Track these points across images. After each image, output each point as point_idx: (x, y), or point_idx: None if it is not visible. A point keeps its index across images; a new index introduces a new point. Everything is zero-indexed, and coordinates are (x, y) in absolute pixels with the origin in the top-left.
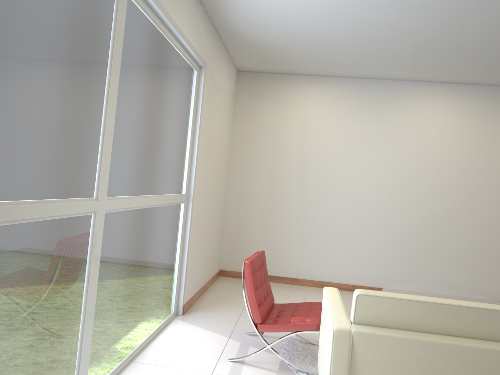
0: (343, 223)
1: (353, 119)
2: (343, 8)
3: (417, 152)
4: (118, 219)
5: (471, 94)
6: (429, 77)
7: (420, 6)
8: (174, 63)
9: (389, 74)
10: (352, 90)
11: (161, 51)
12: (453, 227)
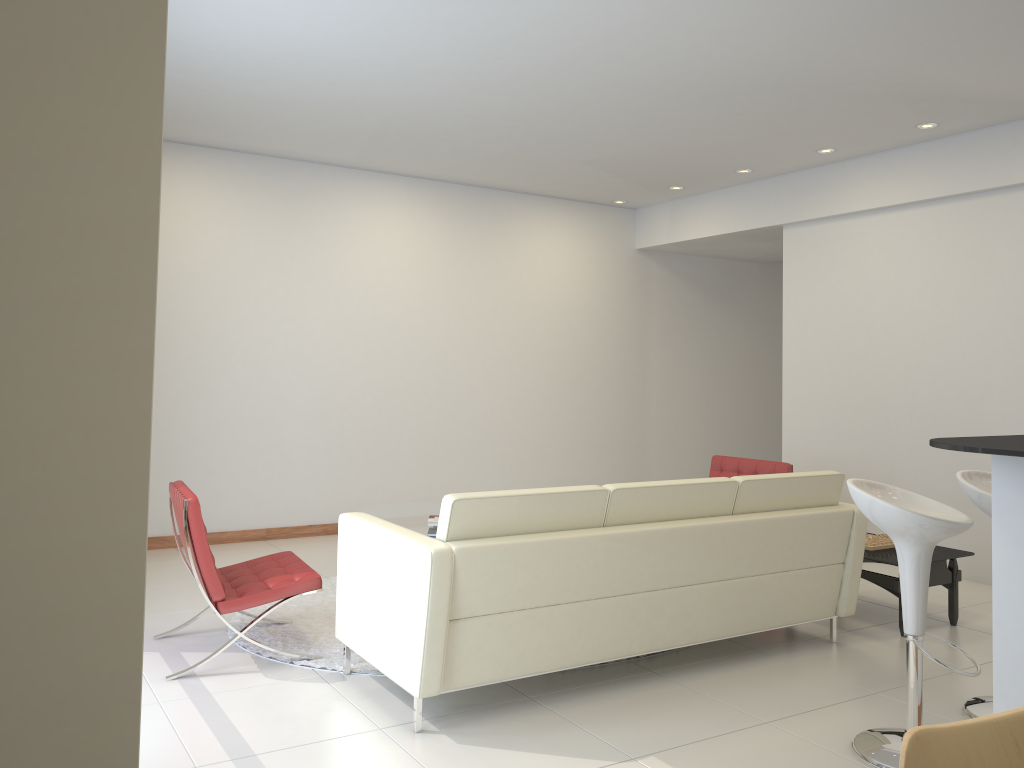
0: (244, 421)
1: (255, 231)
2: (305, 52)
3: (363, 289)
4: None
5: (437, 197)
6: (379, 165)
7: (421, 71)
8: None
9: (318, 154)
10: (250, 176)
11: None
12: (419, 408)
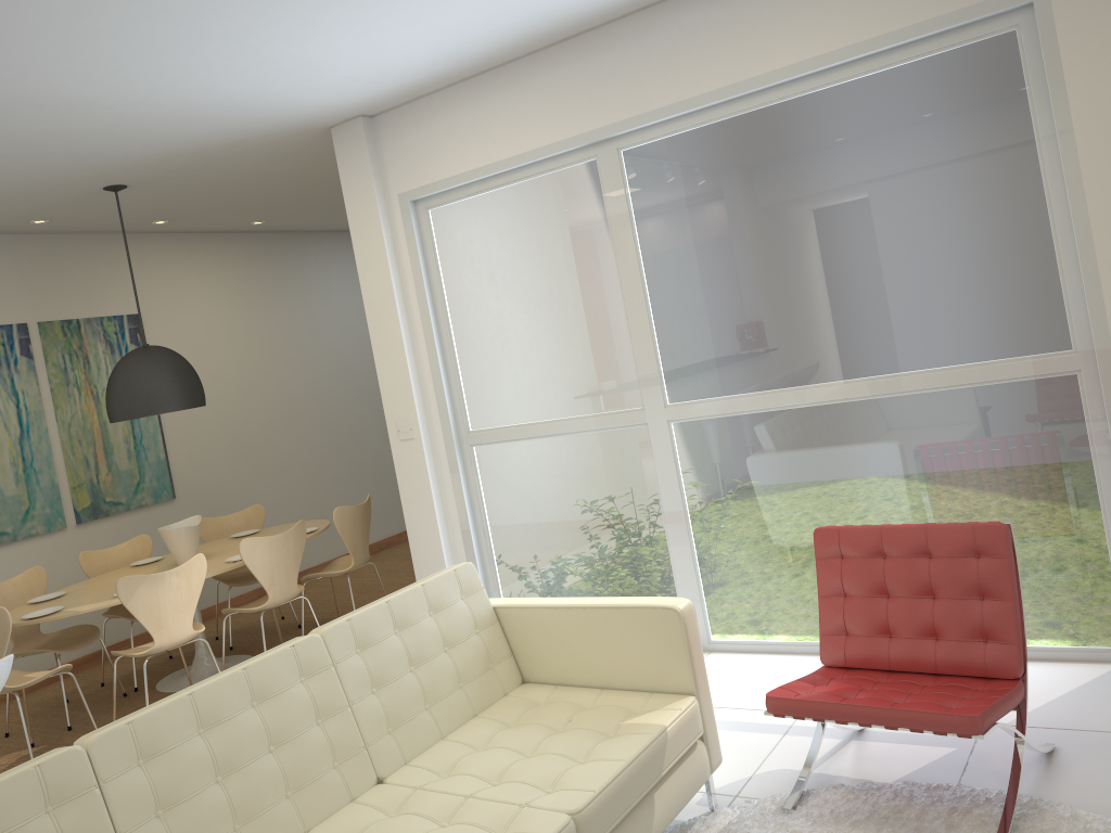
0: None
1: None
2: None
3: None
4: (713, 430)
5: None
6: None
7: None
8: (835, 116)
9: None
10: None
11: (759, 139)
12: None
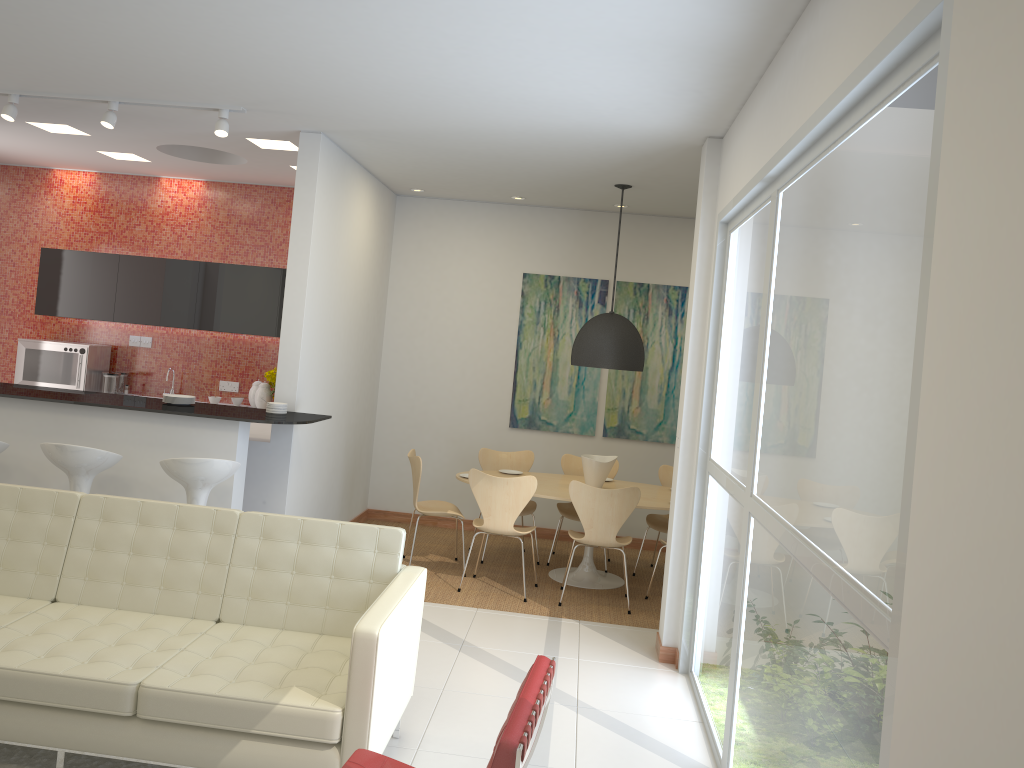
0: None
1: None
2: None
3: None
4: (760, 541)
5: None
6: None
7: None
8: (851, 173)
9: None
10: None
11: (821, 195)
12: None
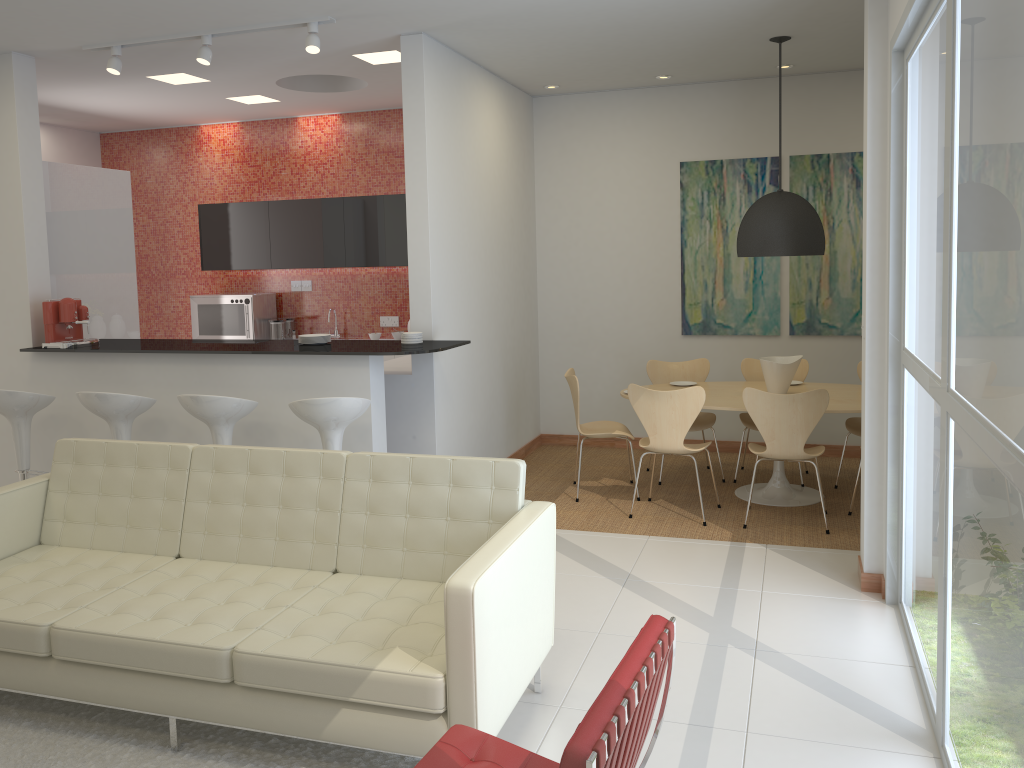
0: None
1: None
2: None
3: None
4: (962, 449)
5: None
6: None
7: None
8: None
9: None
10: None
11: None
12: None
